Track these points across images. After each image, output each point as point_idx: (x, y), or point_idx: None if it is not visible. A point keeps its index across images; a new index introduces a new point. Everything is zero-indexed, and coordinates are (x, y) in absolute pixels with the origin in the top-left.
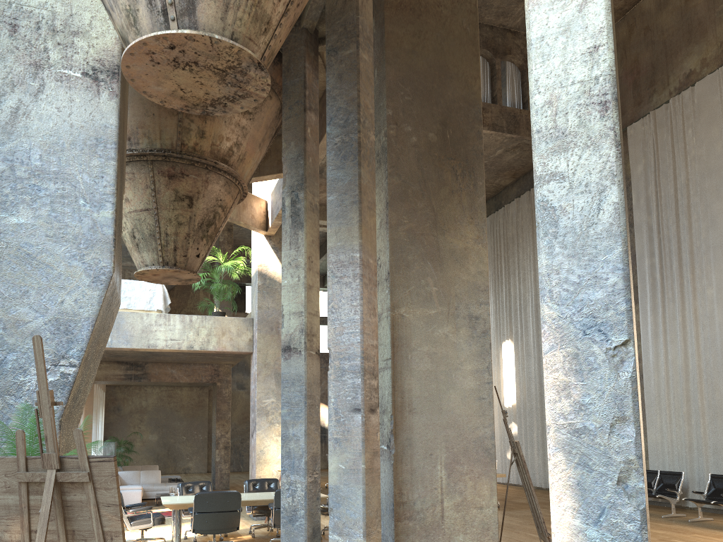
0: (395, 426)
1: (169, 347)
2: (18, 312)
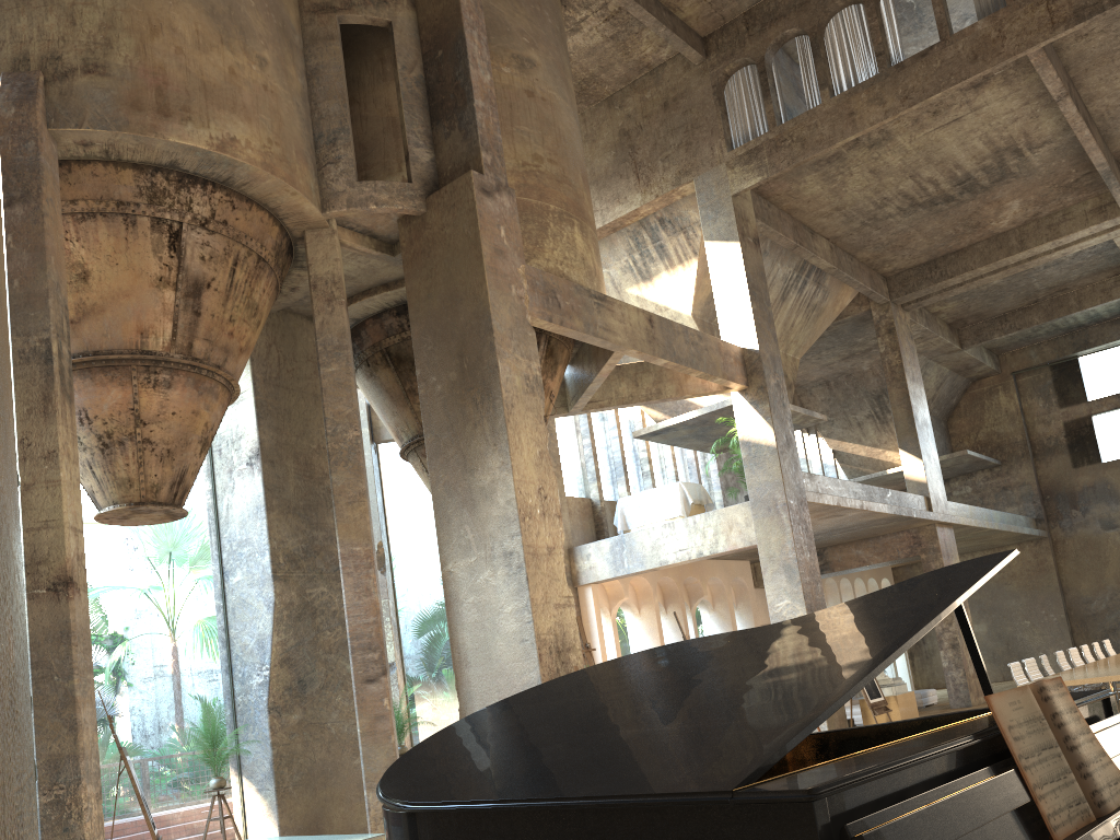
0: (457, 682)
1: (679, 560)
2: (244, 639)
